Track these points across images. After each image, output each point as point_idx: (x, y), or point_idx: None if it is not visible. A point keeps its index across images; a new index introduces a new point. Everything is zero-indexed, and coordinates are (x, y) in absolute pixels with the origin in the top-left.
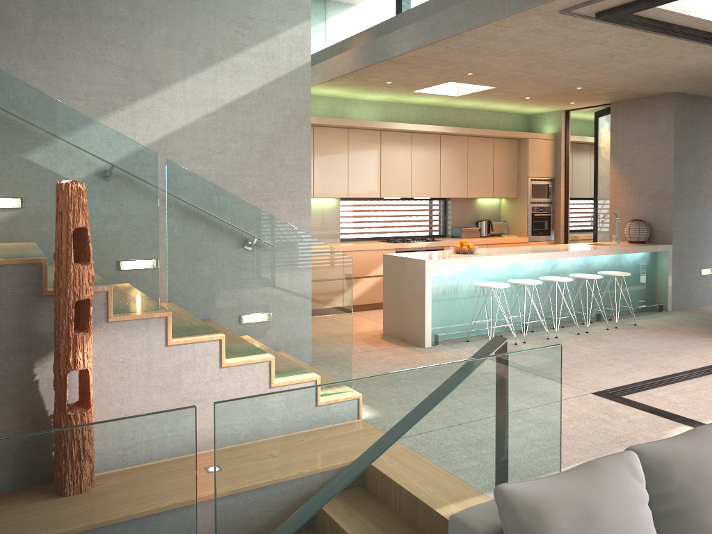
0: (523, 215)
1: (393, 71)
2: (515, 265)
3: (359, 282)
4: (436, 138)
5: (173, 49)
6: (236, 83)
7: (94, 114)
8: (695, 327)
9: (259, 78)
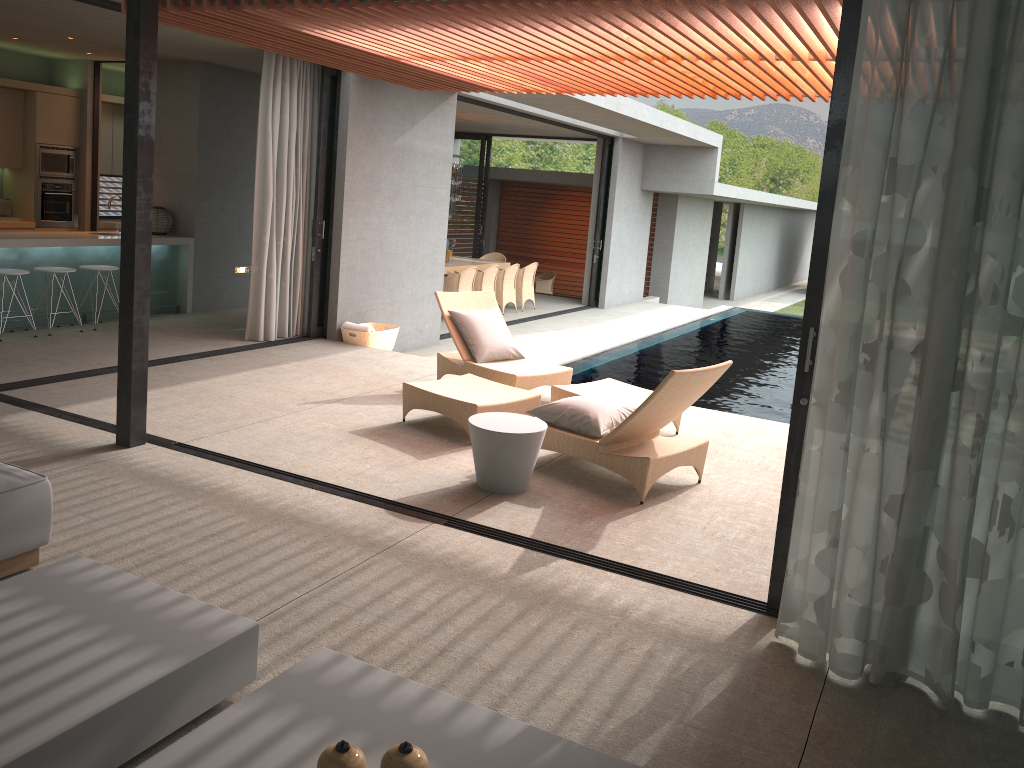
0: (31, 192)
1: None
2: None
3: None
4: None
5: None
6: None
7: None
8: (192, 328)
9: None
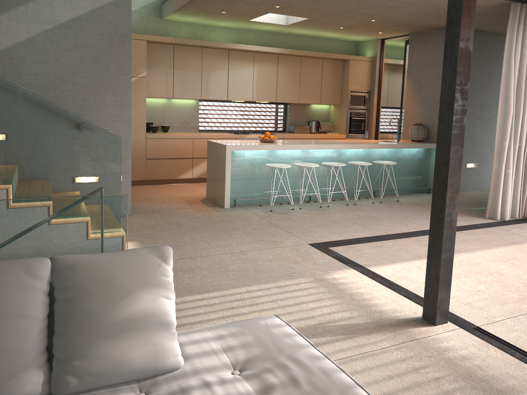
0: (344, 118)
1: (217, 3)
2: (306, 152)
3: (205, 161)
4: (274, 57)
5: None
6: (69, 7)
7: None
8: None
9: (88, 4)
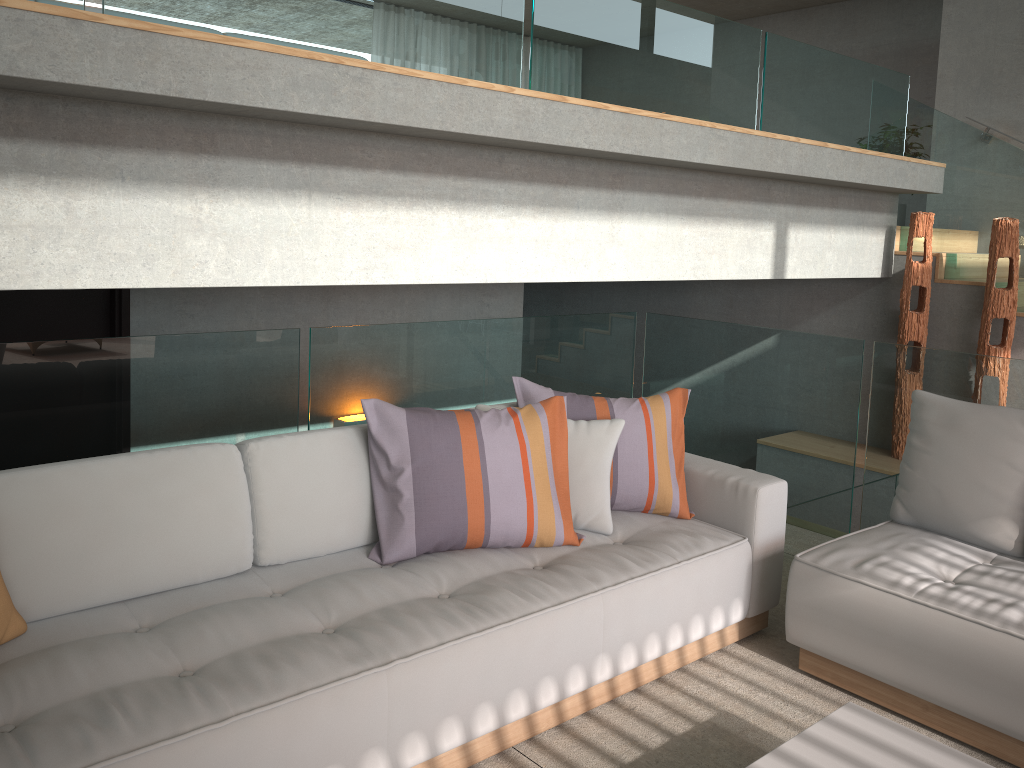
0: None
1: None
2: None
3: None
4: None
5: None
6: None
7: None
8: None
9: None
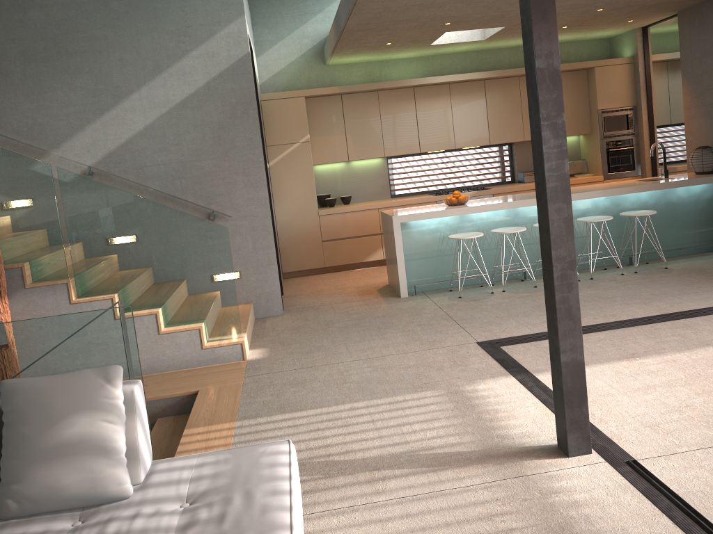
0: (597, 151)
1: (370, 36)
2: (513, 212)
3: None
4: (479, 84)
5: (127, 67)
6: (183, 84)
7: (74, 129)
8: None
9: (203, 76)
